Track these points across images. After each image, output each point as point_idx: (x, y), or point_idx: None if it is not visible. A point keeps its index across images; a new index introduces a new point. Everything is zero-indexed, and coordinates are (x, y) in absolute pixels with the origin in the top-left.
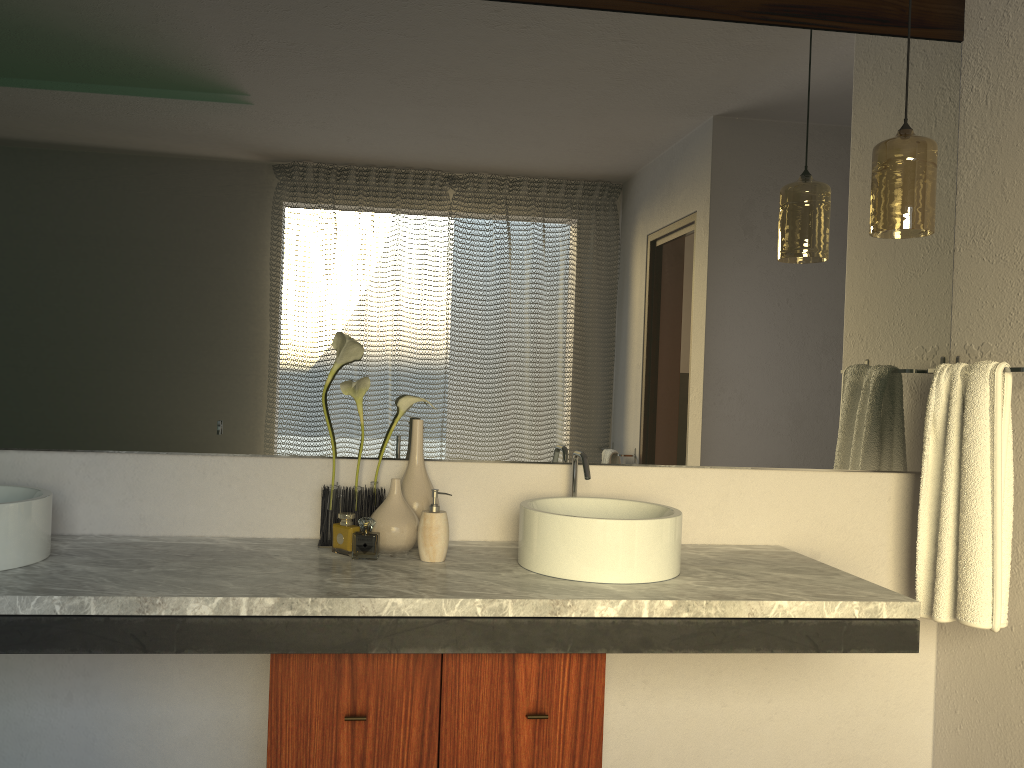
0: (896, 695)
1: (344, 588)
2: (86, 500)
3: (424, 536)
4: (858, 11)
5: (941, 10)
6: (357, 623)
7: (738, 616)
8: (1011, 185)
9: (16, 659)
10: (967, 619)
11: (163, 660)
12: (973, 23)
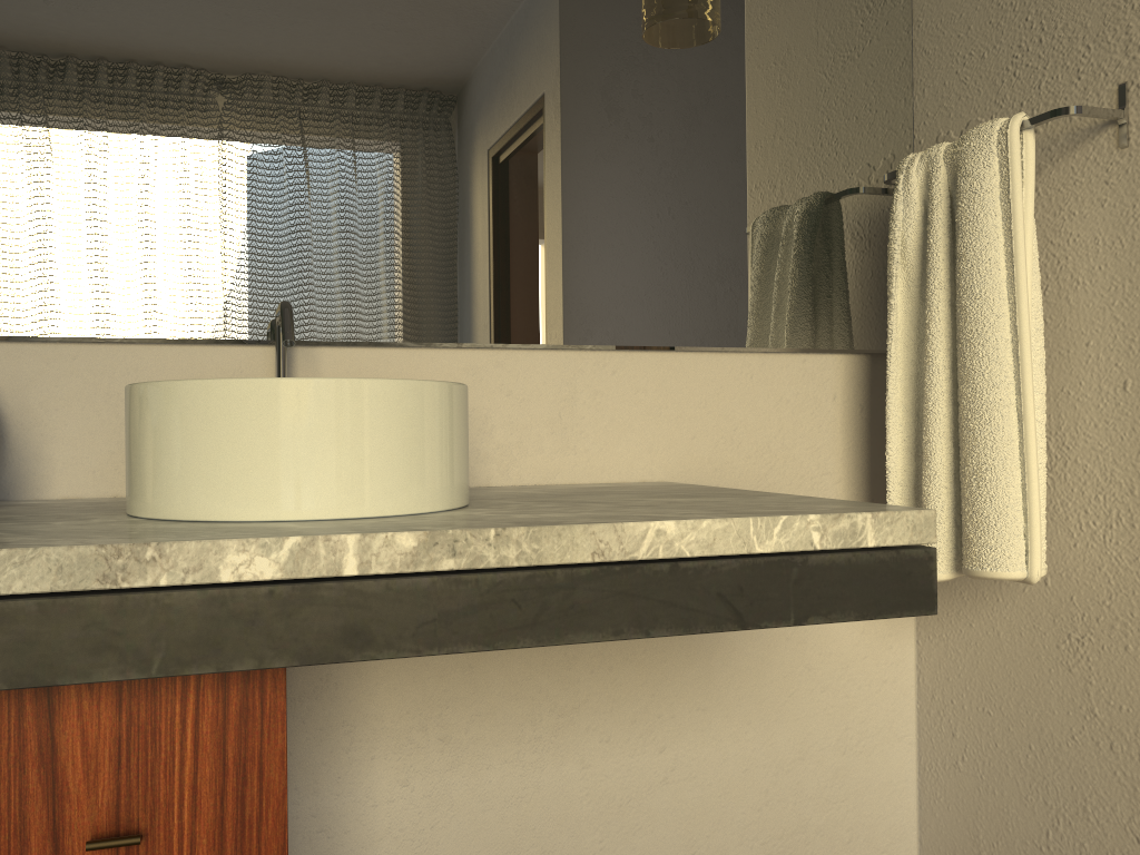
0: (860, 719)
1: None
2: None
3: None
4: None
5: None
6: None
7: (570, 561)
8: None
9: None
10: (985, 566)
11: None
12: None
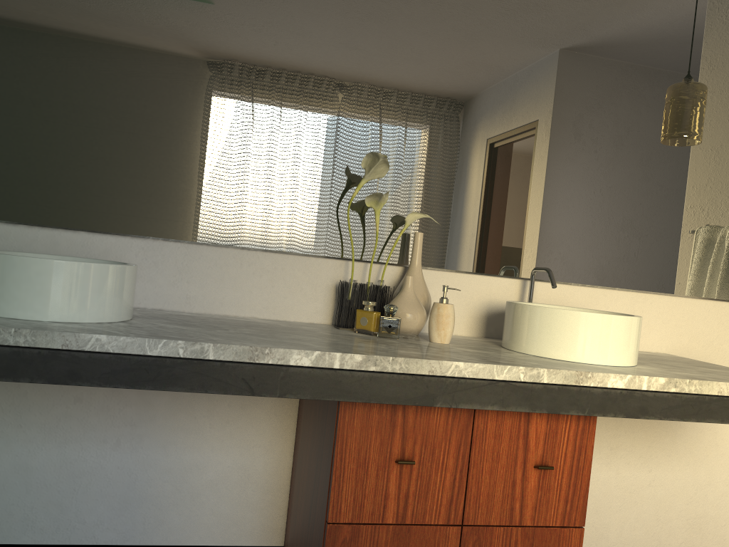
0: None
1: (406, 353)
2: (143, 279)
3: (437, 322)
4: None
5: None
6: (427, 381)
7: (710, 393)
8: None
9: (75, 409)
10: None
11: (197, 416)
12: None
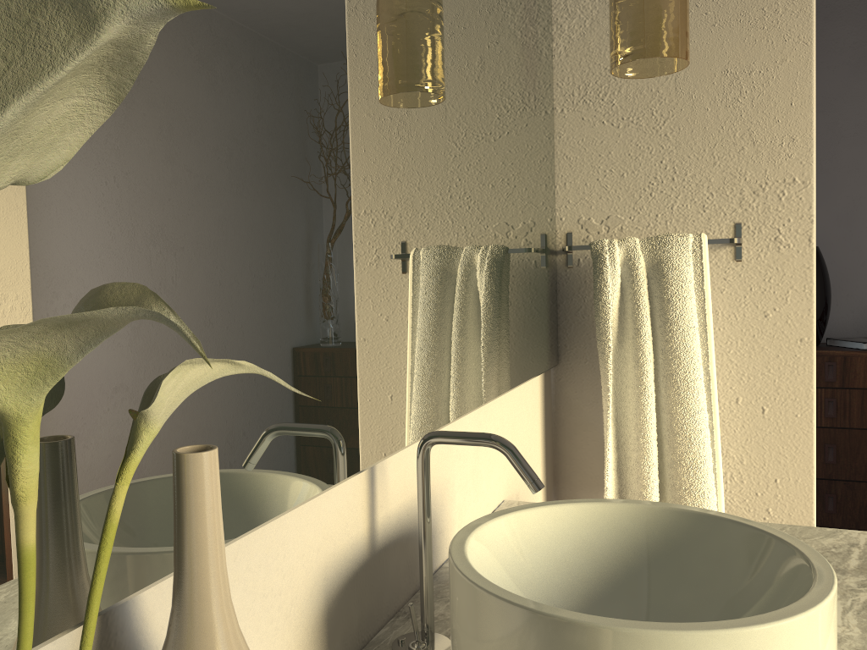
0: None
1: None
2: None
3: None
4: None
5: None
6: None
7: None
8: None
9: None
10: None
11: None
12: None
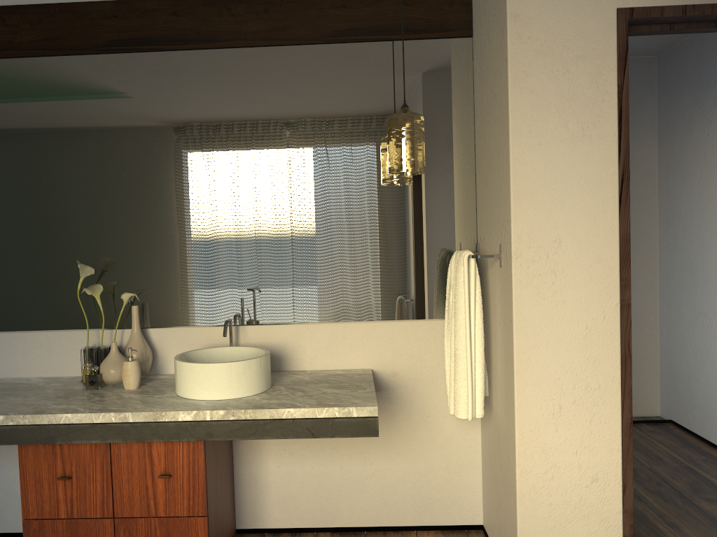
0: (456, 459)
1: (50, 408)
2: None
3: (123, 375)
4: (398, 26)
5: (456, 17)
6: (48, 428)
7: (264, 418)
8: (486, 134)
9: None
10: (455, 413)
11: (13, 446)
12: (474, 24)
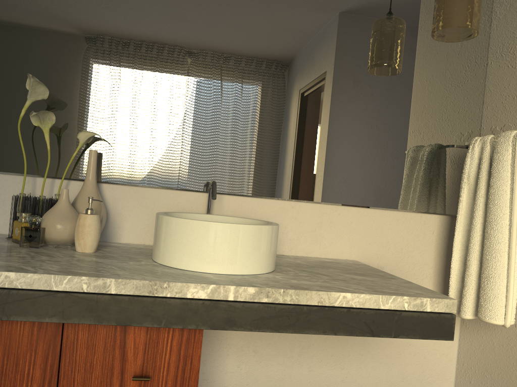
0: (430, 368)
1: None
2: None
3: (78, 232)
4: None
5: None
6: None
7: (309, 303)
8: None
9: None
10: (486, 317)
11: None
12: None
